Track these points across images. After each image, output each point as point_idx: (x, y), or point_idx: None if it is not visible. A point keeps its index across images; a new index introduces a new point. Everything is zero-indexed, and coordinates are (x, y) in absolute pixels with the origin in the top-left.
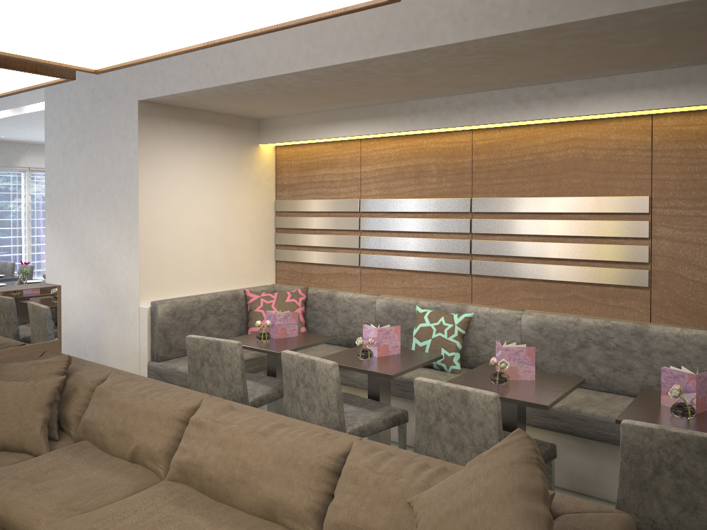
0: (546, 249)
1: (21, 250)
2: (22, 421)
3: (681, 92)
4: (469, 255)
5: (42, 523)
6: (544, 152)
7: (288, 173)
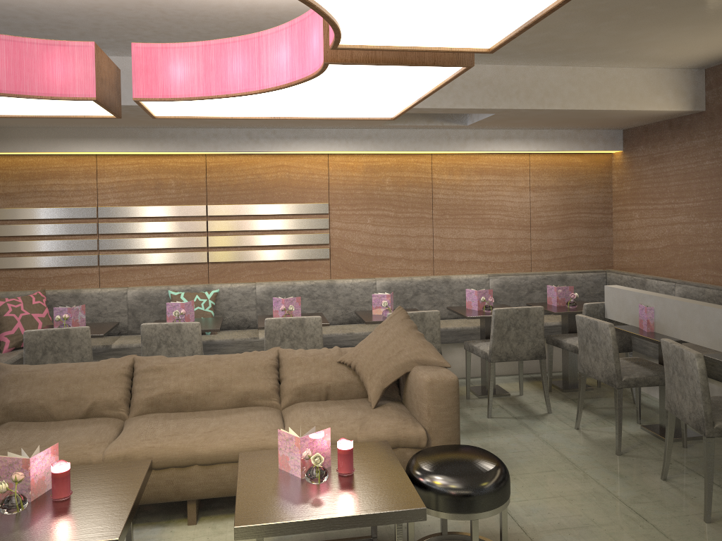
0: (265, 239)
1: None
2: None
3: (350, 143)
4: (205, 248)
5: (93, 453)
6: (261, 173)
7: (3, 182)
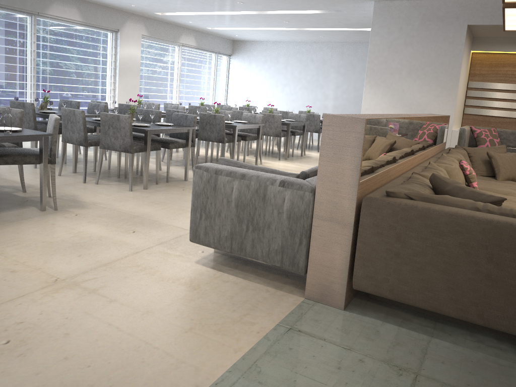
0: None
1: (173, 98)
2: None
3: None
4: None
5: None
6: None
7: (479, 67)
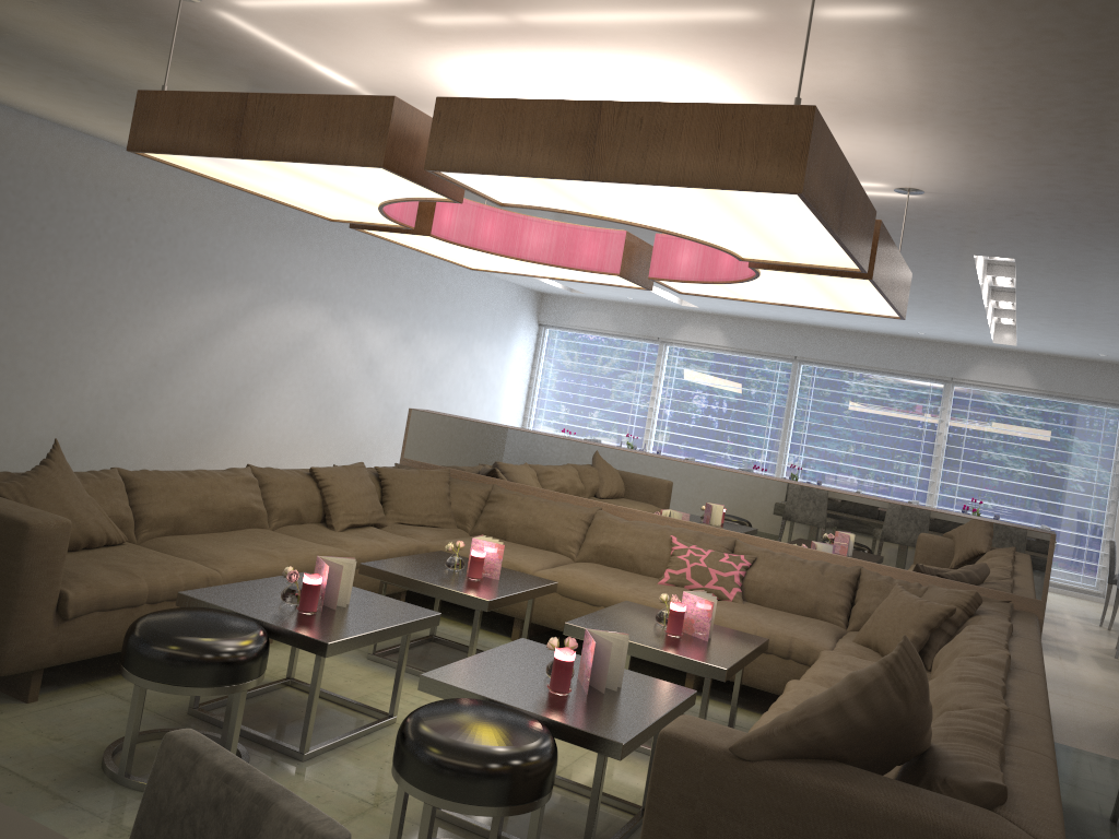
0: None
1: None
2: (895, 629)
3: None
4: None
5: (802, 679)
6: None
7: None
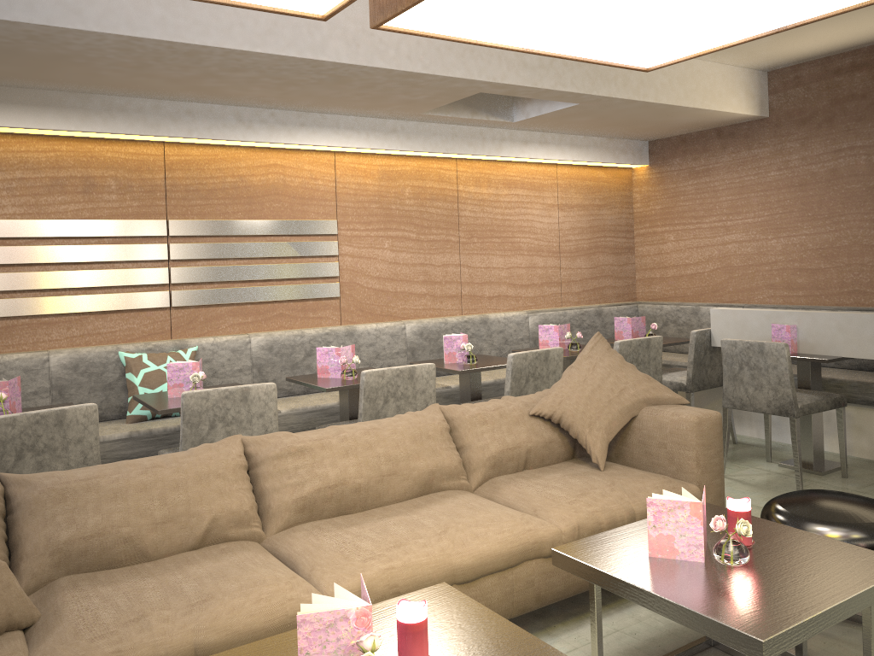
0: (254, 271)
1: None
2: None
3: (371, 137)
4: (166, 286)
5: (303, 596)
6: (246, 175)
7: None
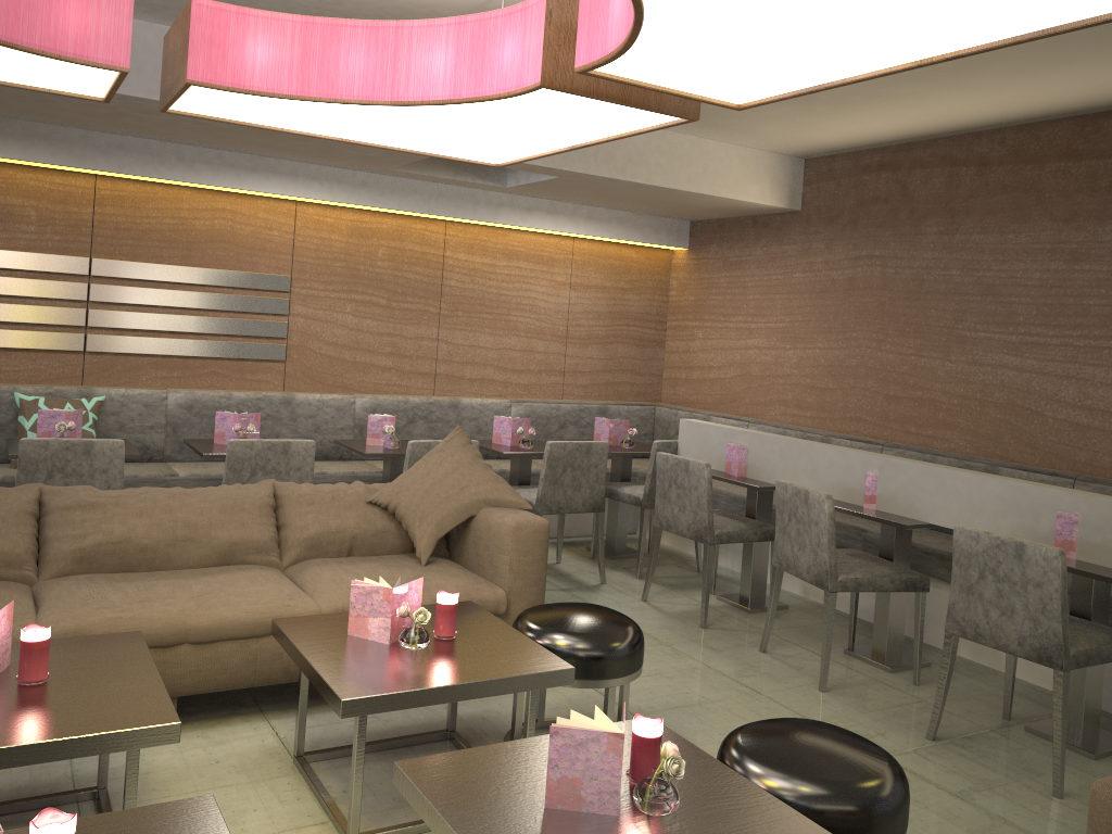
0: (186, 323)
1: None
2: None
3: (336, 189)
4: (82, 328)
5: (18, 628)
6: (188, 217)
7: None
